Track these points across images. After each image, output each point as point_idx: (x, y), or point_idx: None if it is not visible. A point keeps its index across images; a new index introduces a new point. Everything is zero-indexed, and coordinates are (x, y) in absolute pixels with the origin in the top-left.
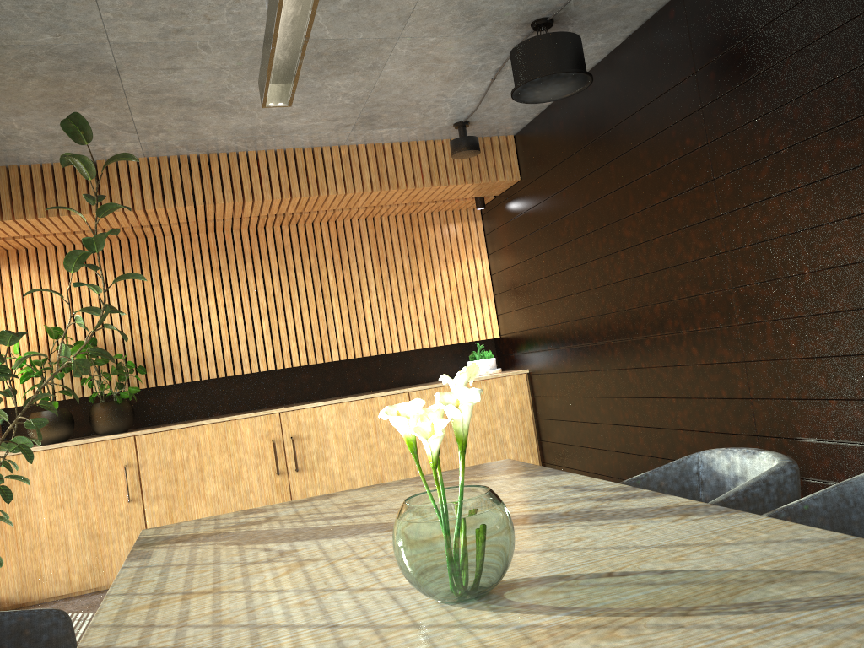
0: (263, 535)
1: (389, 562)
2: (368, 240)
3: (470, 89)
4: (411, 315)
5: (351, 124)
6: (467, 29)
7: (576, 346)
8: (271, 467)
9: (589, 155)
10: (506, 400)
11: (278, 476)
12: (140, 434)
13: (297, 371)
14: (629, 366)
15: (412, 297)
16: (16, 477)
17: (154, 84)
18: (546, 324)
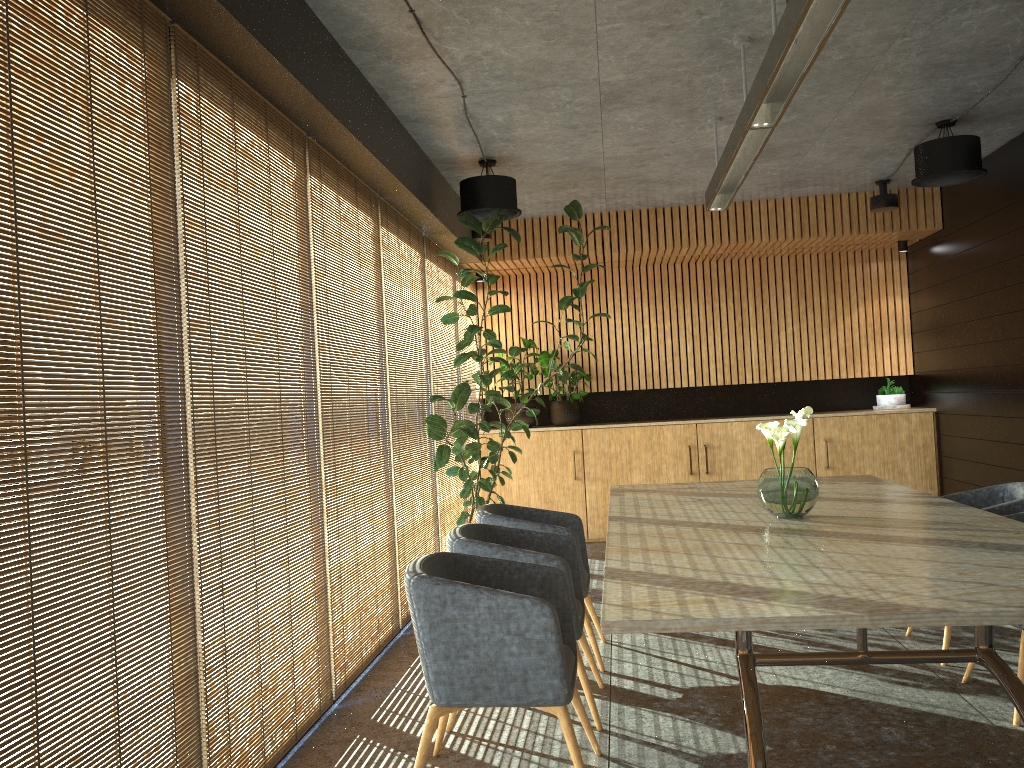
0: (688, 493)
1: (758, 506)
2: (789, 275)
3: (886, 161)
4: (824, 348)
5: (777, 186)
6: (877, 130)
7: (978, 391)
8: (685, 468)
9: (1000, 220)
10: (909, 435)
11: (690, 475)
12: (585, 429)
13: (713, 389)
14: (1017, 415)
15: (826, 331)
16: (514, 448)
17: (626, 174)
18: (954, 368)
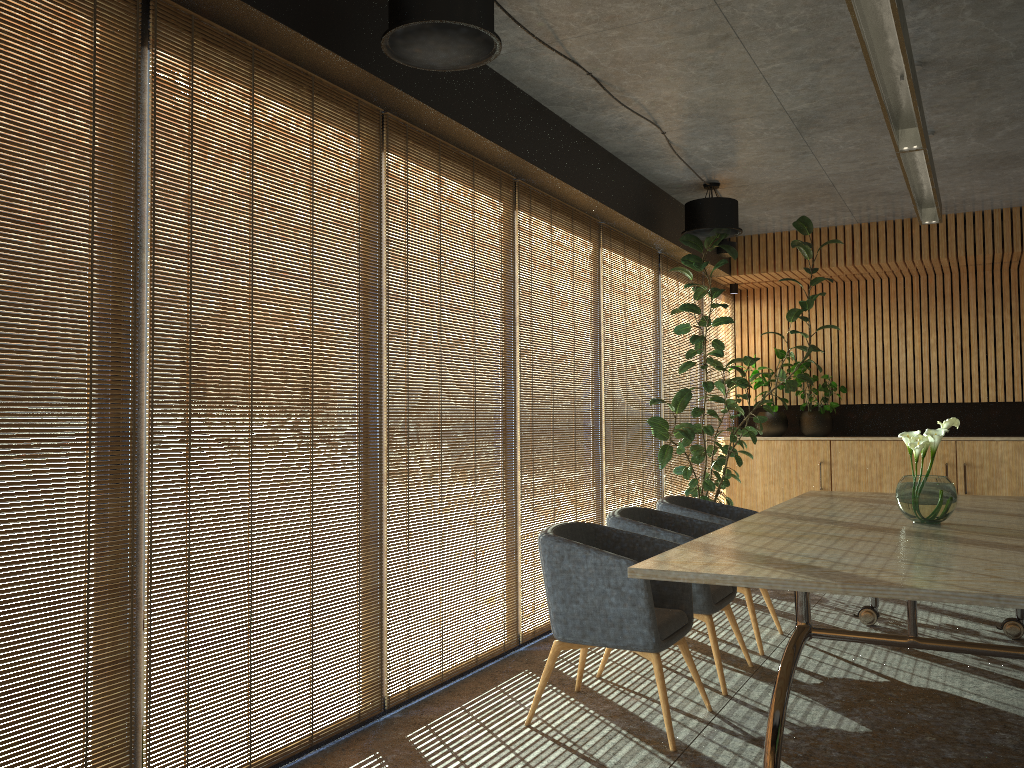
0: (870, 500)
1: None
2: None
3: None
4: None
5: None
6: None
7: None
8: None
9: None
10: None
11: None
12: (834, 440)
13: (986, 406)
14: None
15: None
16: (745, 453)
17: (859, 188)
18: None
